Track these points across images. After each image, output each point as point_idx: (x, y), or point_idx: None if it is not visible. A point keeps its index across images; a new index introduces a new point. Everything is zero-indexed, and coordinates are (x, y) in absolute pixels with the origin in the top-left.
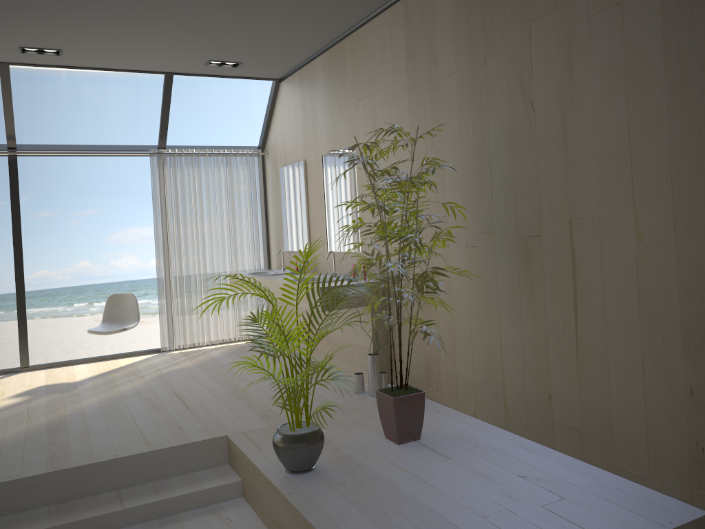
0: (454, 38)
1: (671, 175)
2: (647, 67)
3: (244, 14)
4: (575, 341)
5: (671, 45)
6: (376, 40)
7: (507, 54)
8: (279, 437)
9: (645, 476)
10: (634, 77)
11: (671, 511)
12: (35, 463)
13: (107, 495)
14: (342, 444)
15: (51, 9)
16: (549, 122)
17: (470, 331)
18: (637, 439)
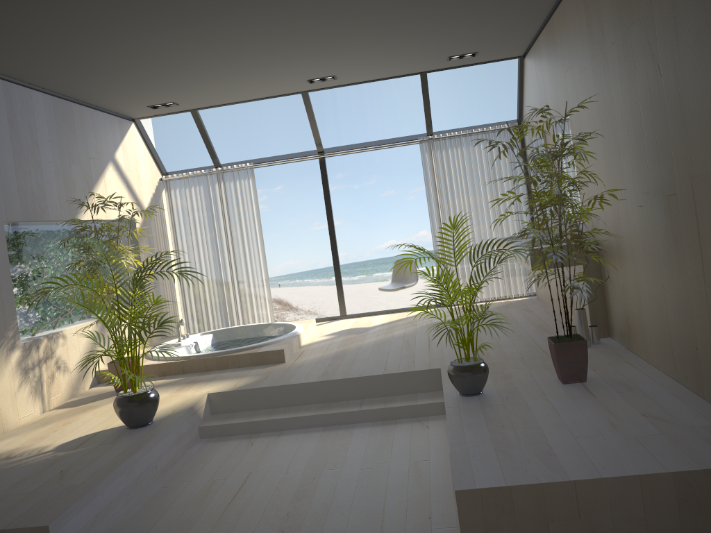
0: (611, 8)
1: None
2: None
3: (448, 20)
4: (706, 296)
5: None
6: (570, 14)
7: (641, 20)
8: (449, 367)
9: None
10: None
11: None
12: (314, 375)
13: (354, 401)
14: (518, 380)
15: (311, 54)
16: (670, 85)
17: (647, 287)
18: None
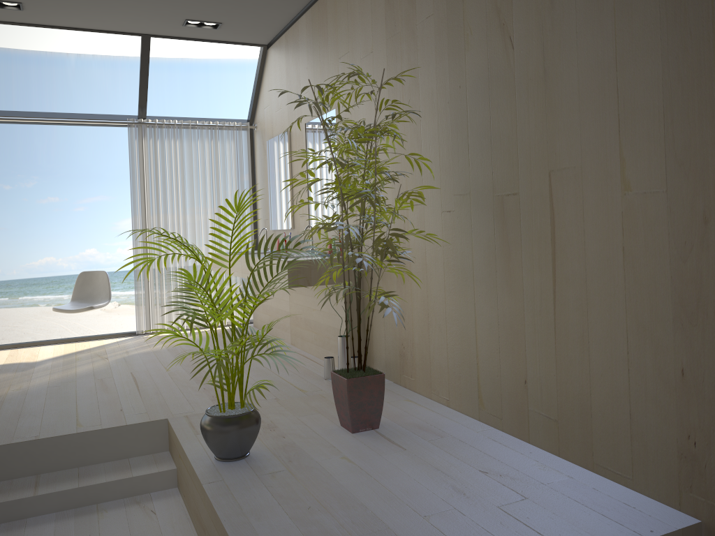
0: None
1: (663, 107)
2: None
3: None
4: (554, 316)
5: None
6: None
7: None
8: (206, 419)
9: (628, 475)
10: None
11: (654, 518)
12: None
13: (23, 480)
14: (290, 431)
15: None
16: (529, 59)
17: (445, 309)
18: (620, 431)
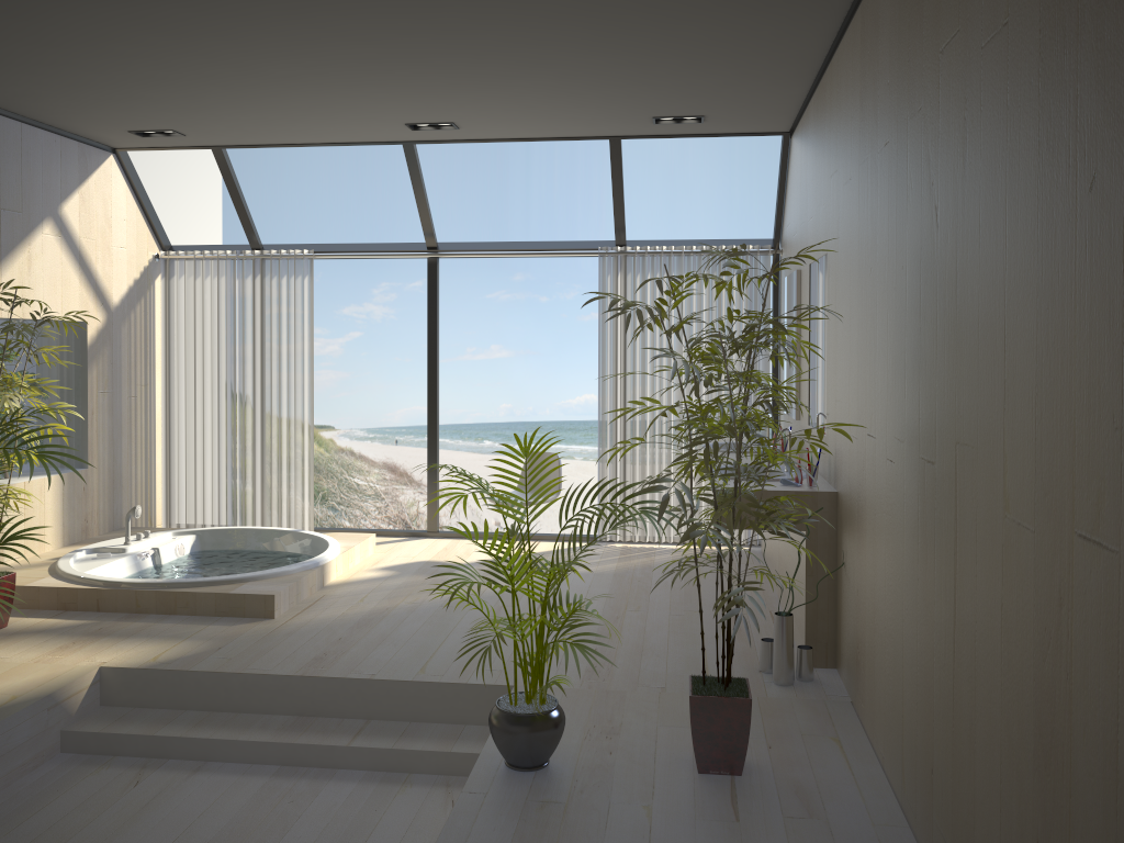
0: (889, 77)
1: (1036, 388)
2: (1024, 157)
3: (635, 55)
4: (953, 681)
5: (1045, 114)
6: (844, 76)
7: (923, 112)
8: (493, 709)
9: None
10: (1013, 176)
11: None
12: (298, 659)
13: (352, 722)
14: (626, 746)
15: (395, 81)
16: (948, 251)
17: (885, 613)
18: None
